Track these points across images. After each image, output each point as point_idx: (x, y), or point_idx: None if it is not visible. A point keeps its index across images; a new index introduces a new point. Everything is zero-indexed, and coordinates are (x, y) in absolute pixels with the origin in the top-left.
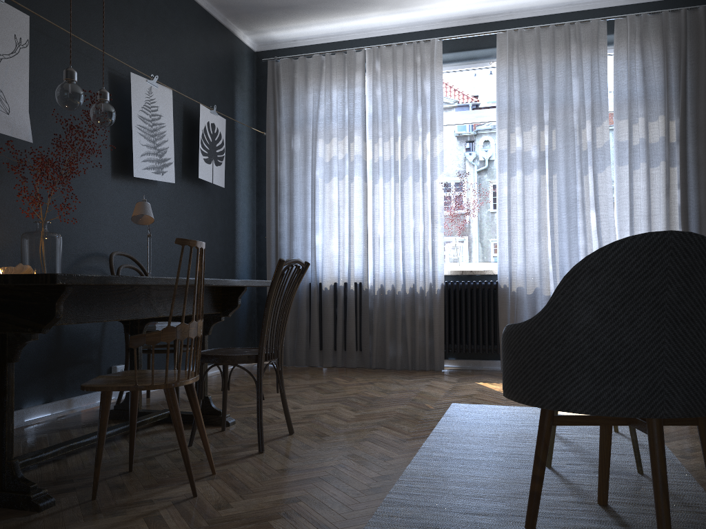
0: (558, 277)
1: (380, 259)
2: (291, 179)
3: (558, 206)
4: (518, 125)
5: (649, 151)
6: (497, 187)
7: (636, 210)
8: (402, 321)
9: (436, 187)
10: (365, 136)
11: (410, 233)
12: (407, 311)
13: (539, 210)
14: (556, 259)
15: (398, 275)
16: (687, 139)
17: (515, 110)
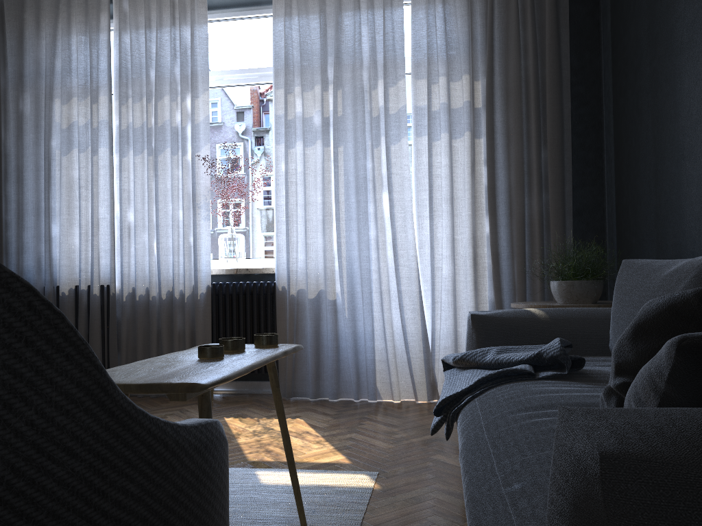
0: (345, 276)
1: (132, 255)
2: (19, 151)
3: (345, 186)
4: (298, 83)
5: (451, 119)
6: (274, 163)
7: (435, 192)
8: (159, 334)
9: (198, 161)
10: (111, 95)
11: (168, 221)
12: (164, 322)
13: (323, 192)
14: (343, 253)
15: (152, 276)
16: (495, 104)
17: (295, 65)
